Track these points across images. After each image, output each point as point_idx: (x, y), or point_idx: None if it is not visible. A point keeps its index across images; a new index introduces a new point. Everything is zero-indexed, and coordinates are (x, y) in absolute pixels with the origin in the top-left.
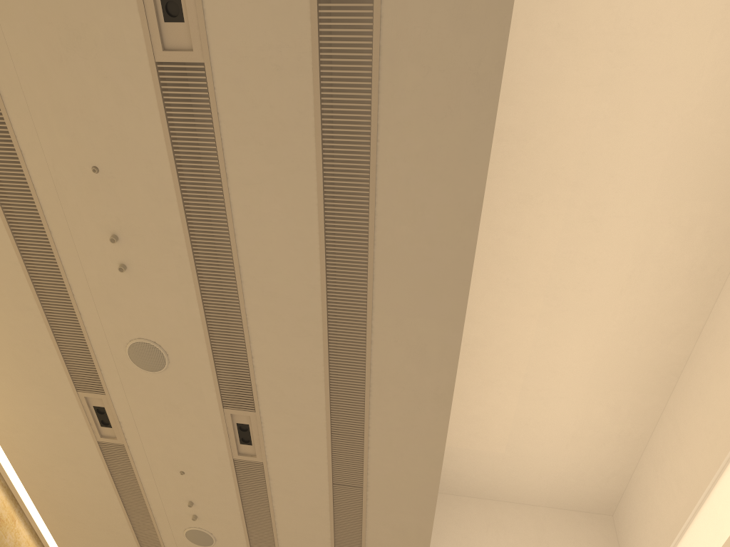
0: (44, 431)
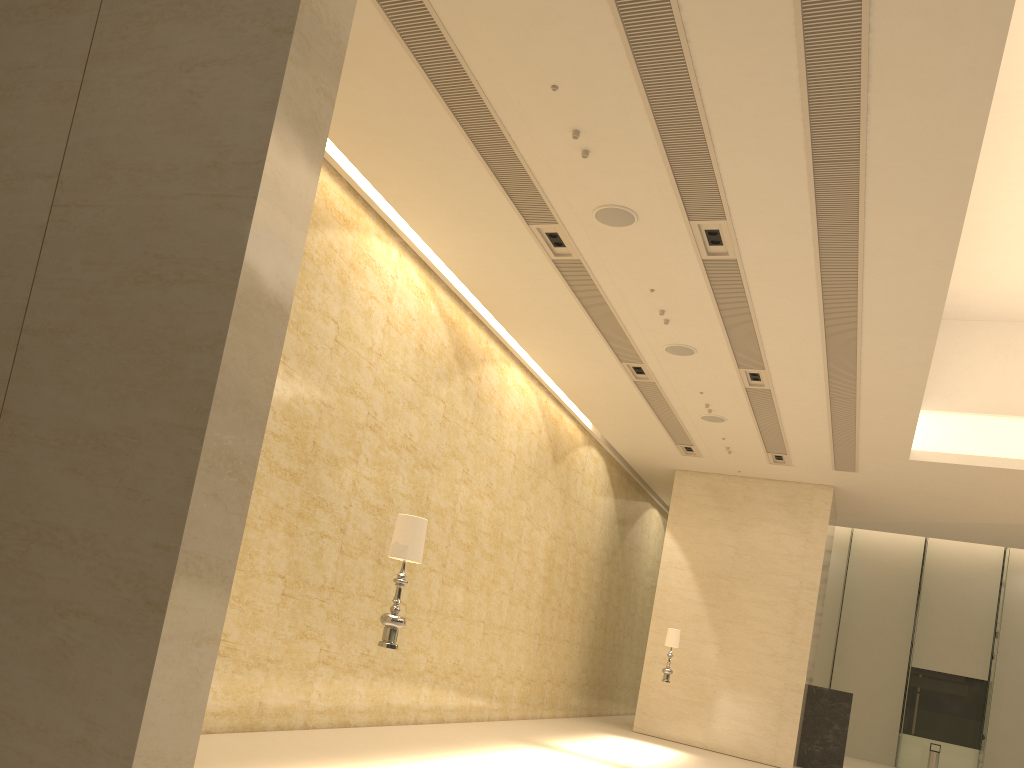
0: (590, 377)
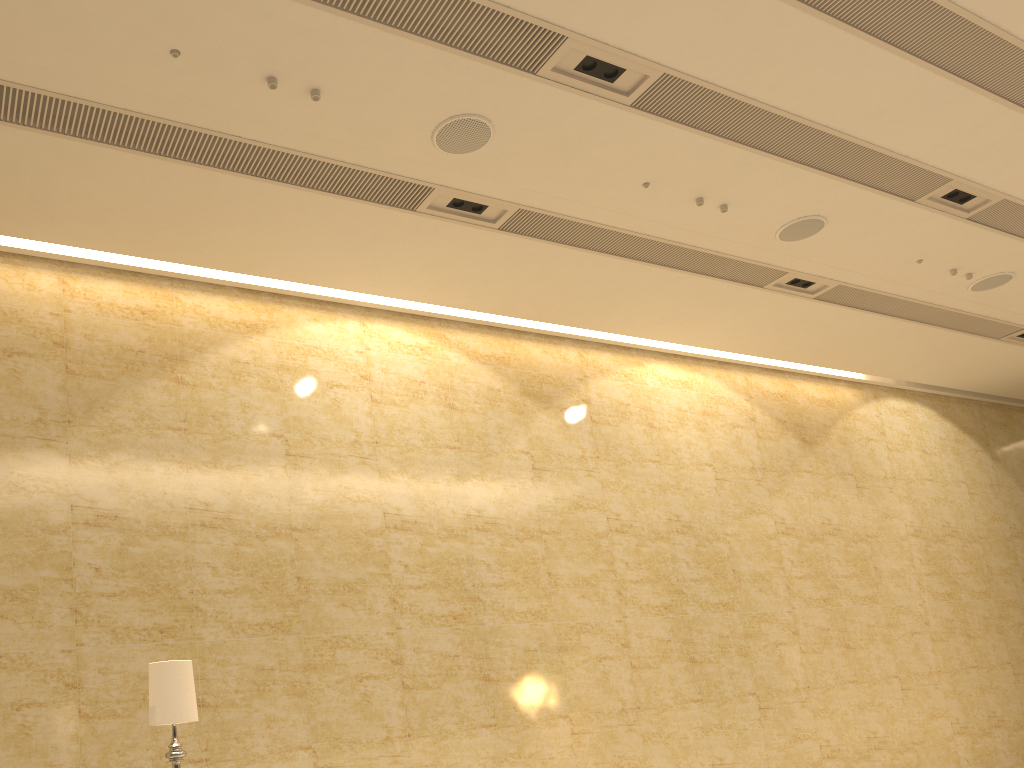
0: (760, 324)
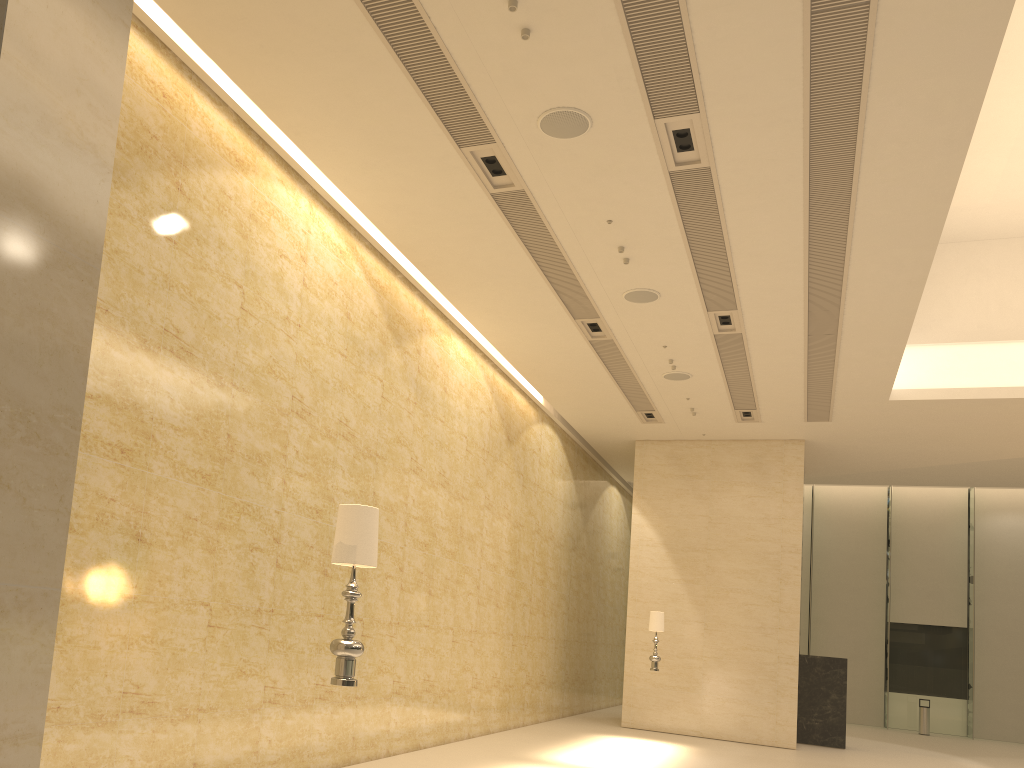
0: (541, 341)
